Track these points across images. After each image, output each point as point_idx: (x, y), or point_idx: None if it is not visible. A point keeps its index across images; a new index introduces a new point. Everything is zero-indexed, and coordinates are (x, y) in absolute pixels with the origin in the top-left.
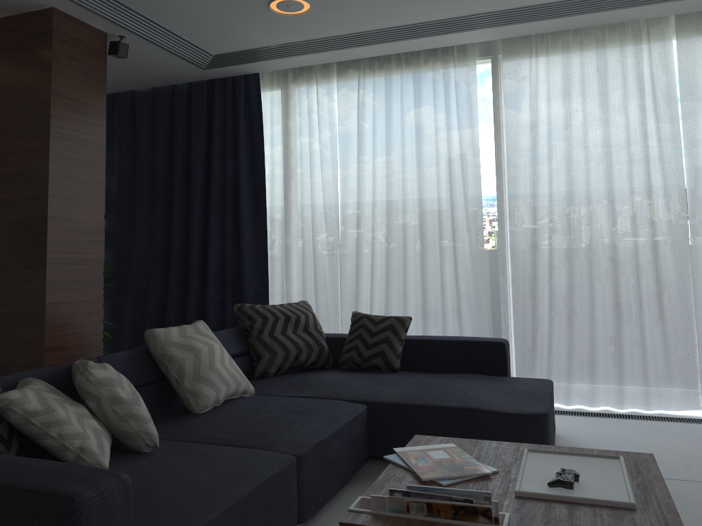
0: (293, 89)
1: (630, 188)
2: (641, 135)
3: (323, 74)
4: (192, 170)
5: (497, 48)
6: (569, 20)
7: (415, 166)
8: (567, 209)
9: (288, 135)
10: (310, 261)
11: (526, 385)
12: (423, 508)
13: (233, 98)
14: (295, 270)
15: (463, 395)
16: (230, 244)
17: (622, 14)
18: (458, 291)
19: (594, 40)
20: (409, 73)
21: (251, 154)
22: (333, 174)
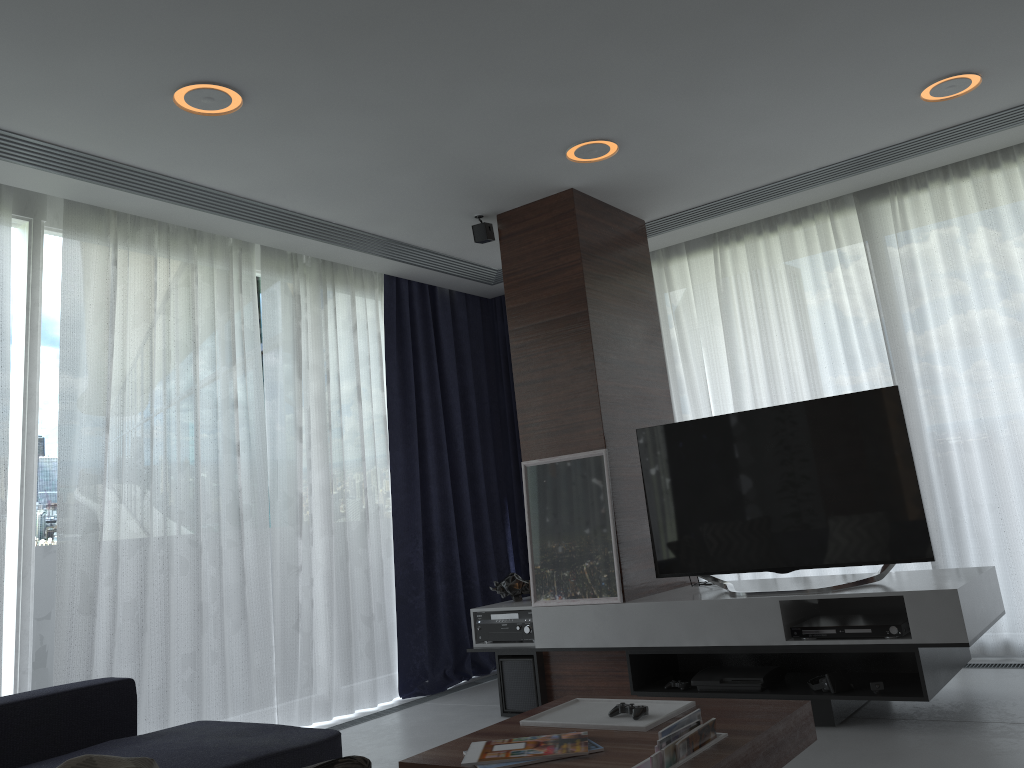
0: None
1: (216, 444)
2: (229, 379)
3: None
4: None
5: (41, 210)
6: (180, 212)
7: None
8: (146, 470)
9: None
10: None
11: (215, 727)
12: (685, 746)
13: None
14: None
15: (215, 749)
16: None
17: (233, 226)
18: None
19: (184, 245)
20: None
21: None
22: None
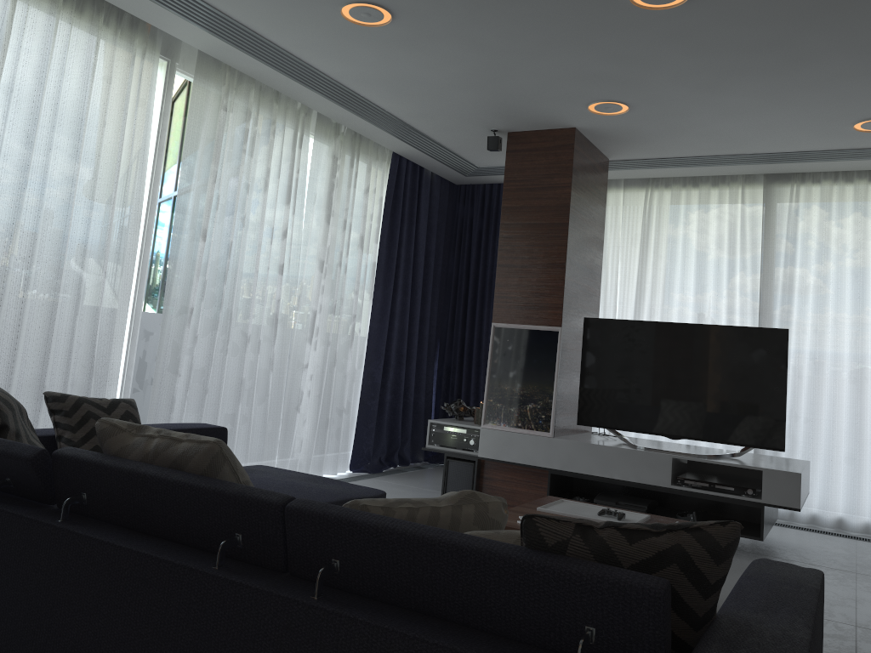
0: None
1: (268, 263)
2: (283, 215)
3: None
4: None
5: (176, 54)
6: (279, 78)
7: (59, 165)
8: (224, 274)
9: None
10: None
11: (285, 472)
12: None
13: None
14: None
15: (312, 489)
16: None
17: (310, 96)
18: (94, 360)
19: (270, 103)
20: (76, 23)
21: None
22: None
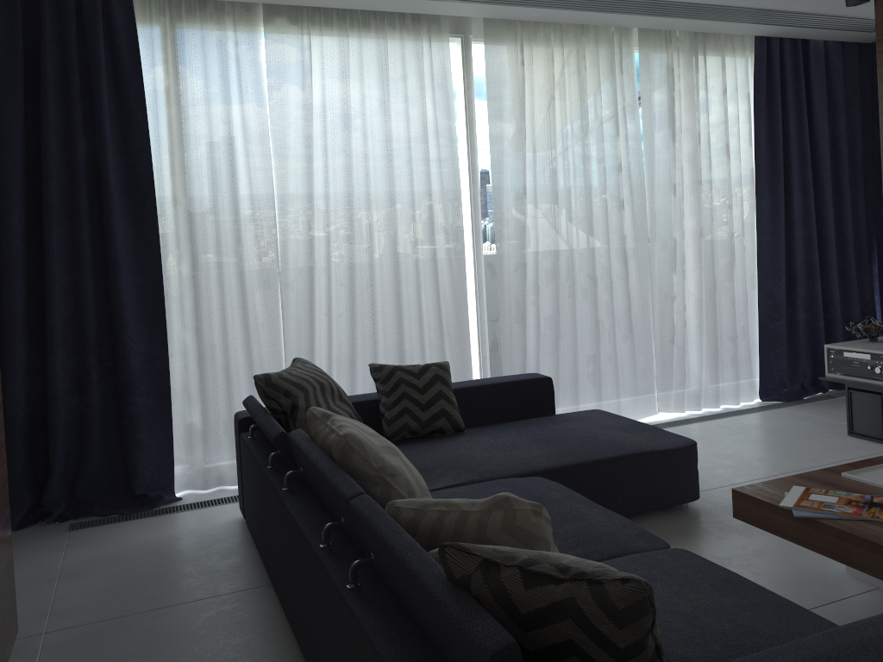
0: (187, 32)
1: (605, 202)
2: (614, 148)
3: (240, 18)
4: (0, 149)
5: (468, 27)
6: (569, 14)
7: (378, 165)
8: (554, 224)
9: (188, 105)
10: (230, 298)
11: (606, 419)
12: None
13: (76, 29)
14: (206, 313)
15: (604, 441)
16: (90, 280)
17: (613, 18)
18: (441, 323)
19: (574, 39)
20: (366, 39)
21: (122, 130)
22: (265, 170)
